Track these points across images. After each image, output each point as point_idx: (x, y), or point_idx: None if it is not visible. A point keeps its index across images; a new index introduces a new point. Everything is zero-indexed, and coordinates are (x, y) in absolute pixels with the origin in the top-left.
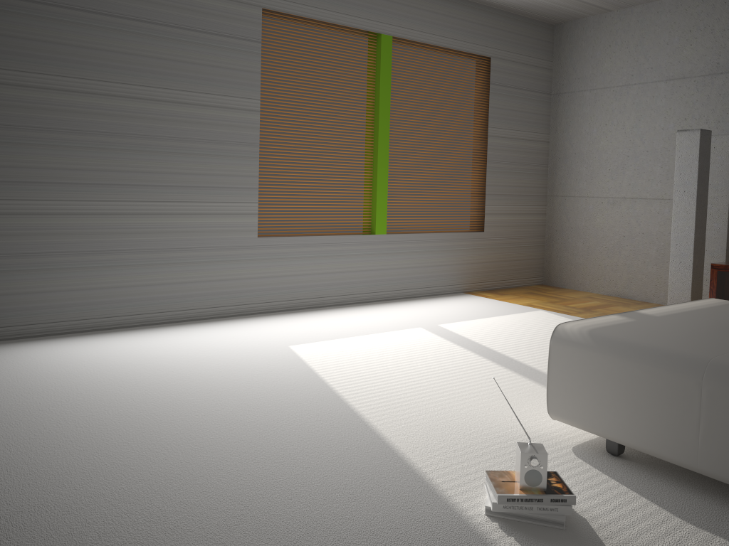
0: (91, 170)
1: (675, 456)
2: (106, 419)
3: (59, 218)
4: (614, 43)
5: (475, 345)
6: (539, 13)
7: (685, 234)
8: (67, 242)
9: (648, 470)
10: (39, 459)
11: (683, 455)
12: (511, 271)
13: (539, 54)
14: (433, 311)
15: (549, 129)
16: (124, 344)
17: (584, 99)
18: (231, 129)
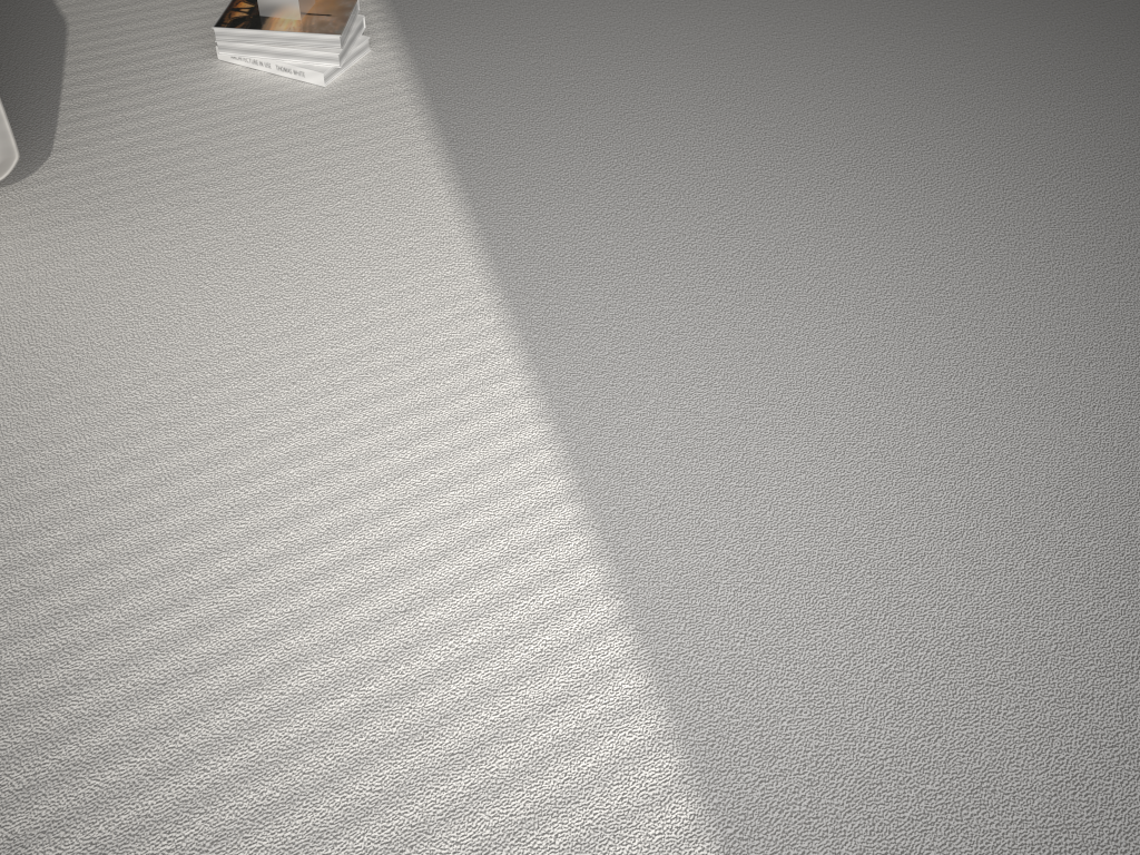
0: None
1: None
2: None
3: None
4: None
5: None
6: None
7: None
8: None
9: None
10: None
11: None
12: None
13: None
14: None
15: None
16: None
17: None
18: None
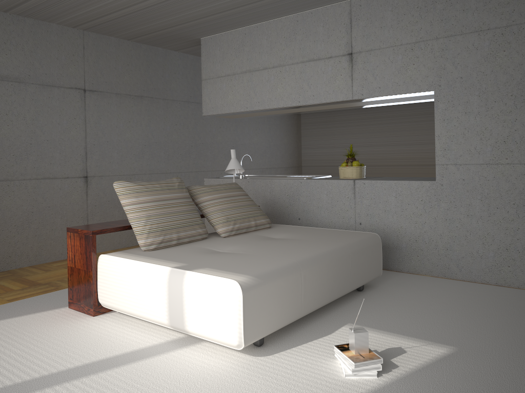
0: None
1: (296, 316)
2: None
3: None
4: None
5: None
6: None
7: None
8: None
9: (276, 338)
10: None
11: (298, 313)
12: None
13: None
14: None
15: None
16: None
17: None
18: None
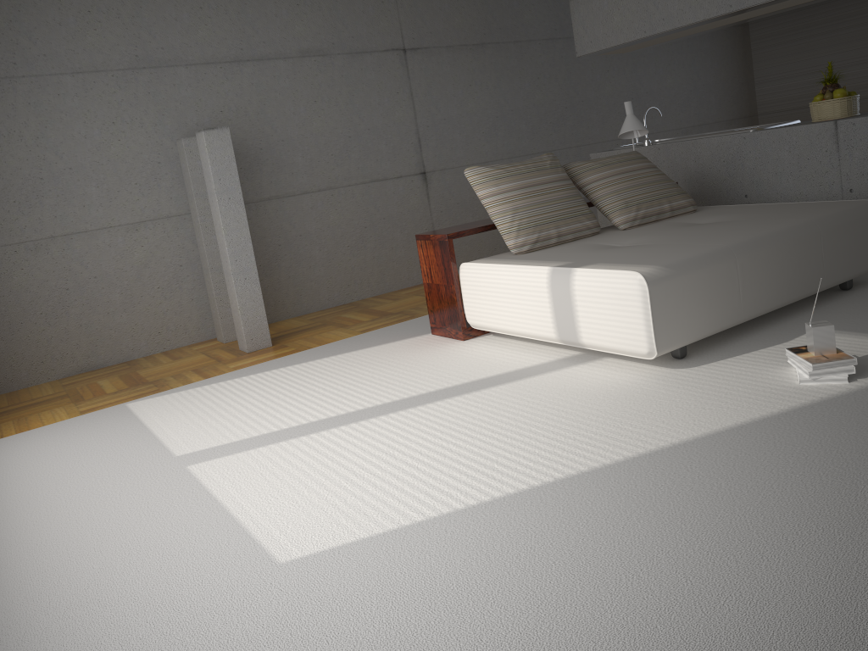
0: None
1: (732, 320)
2: None
3: None
4: None
5: (316, 423)
6: None
7: (243, 247)
8: None
9: (705, 350)
10: None
11: (735, 316)
12: None
13: None
14: (62, 469)
15: None
16: None
17: None
18: None
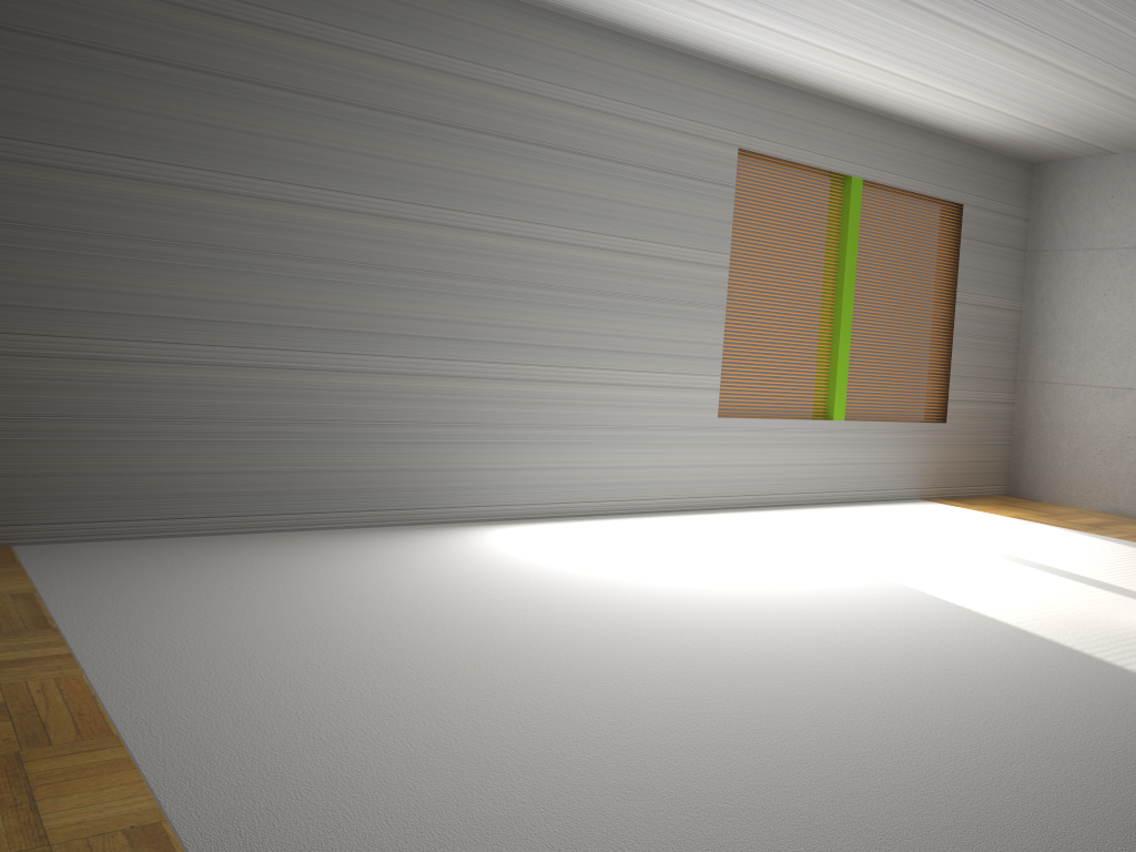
0: (571, 333)
1: None
2: (724, 596)
3: (540, 386)
4: (1119, 194)
5: (1006, 555)
6: (1023, 151)
7: None
8: (544, 413)
9: None
10: (720, 622)
11: None
12: (973, 476)
13: (1015, 200)
14: (911, 517)
15: (1022, 294)
16: (619, 532)
17: (1074, 260)
18: (701, 288)
